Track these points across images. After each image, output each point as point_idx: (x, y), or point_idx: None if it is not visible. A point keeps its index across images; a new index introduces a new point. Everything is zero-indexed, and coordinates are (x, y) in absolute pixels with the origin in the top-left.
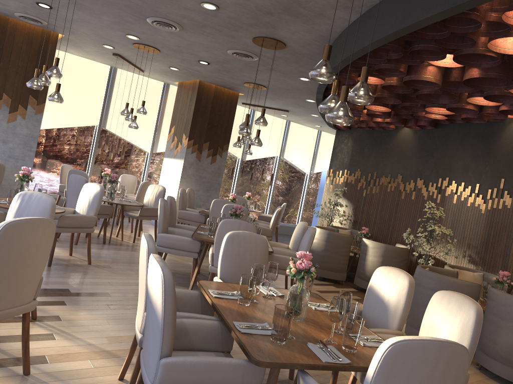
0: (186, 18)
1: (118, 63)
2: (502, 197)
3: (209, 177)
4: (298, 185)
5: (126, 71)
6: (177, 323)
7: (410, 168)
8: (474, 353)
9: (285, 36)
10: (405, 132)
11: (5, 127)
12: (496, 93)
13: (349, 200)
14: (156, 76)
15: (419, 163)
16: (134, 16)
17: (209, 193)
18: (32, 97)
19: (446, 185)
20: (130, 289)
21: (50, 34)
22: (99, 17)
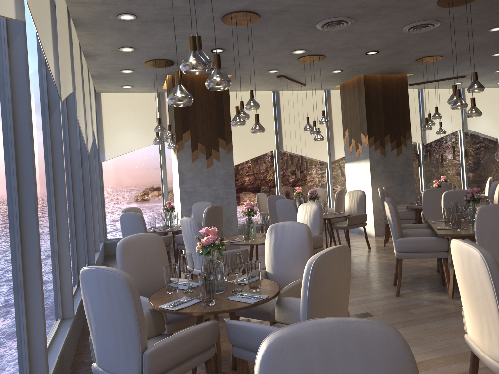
0: (360, 6)
1: (281, 85)
2: None
3: (399, 170)
4: (493, 154)
5: (287, 90)
6: None
7: None
8: None
9: None
10: None
11: (206, 172)
12: None
13: None
14: (316, 86)
15: None
16: (303, 27)
17: (403, 187)
18: (221, 139)
19: None
20: (386, 304)
21: None
22: (268, 42)
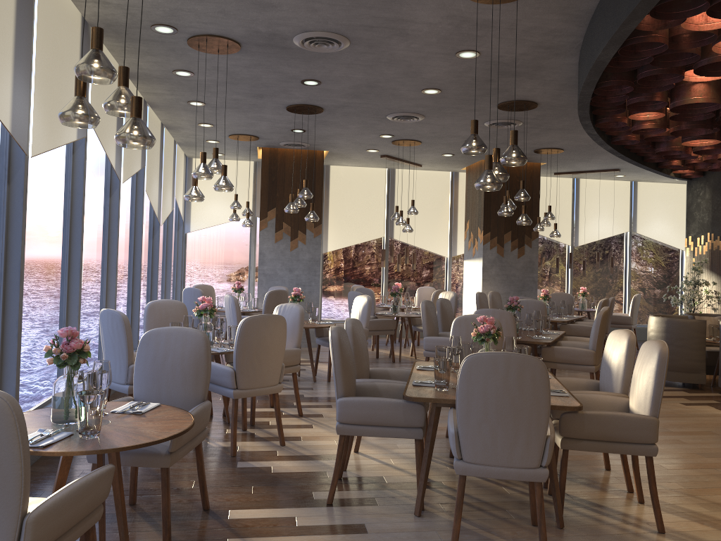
0: (419, 106)
1: (393, 164)
2: None
3: (519, 274)
4: (671, 267)
5: (405, 169)
6: (370, 385)
7: None
8: (660, 396)
9: (526, 95)
10: None
11: (289, 255)
12: None
13: (720, 274)
14: (437, 167)
15: None
16: (374, 118)
17: (522, 295)
18: None
19: None
20: None
21: (316, 153)
22: (347, 127)
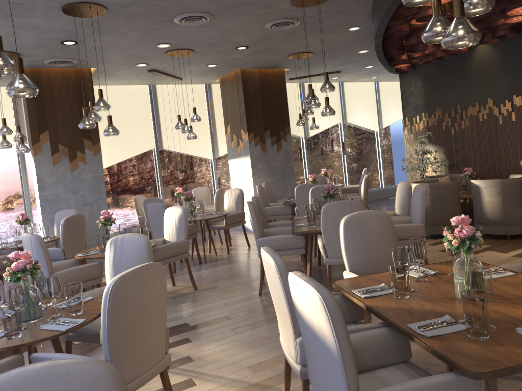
0: (215, 3)
1: (156, 79)
2: None
3: (280, 165)
4: (371, 145)
5: (165, 85)
6: None
7: (500, 88)
8: None
9: None
10: (481, 50)
11: (70, 177)
12: None
13: (437, 144)
14: (195, 80)
15: (509, 79)
16: (159, 21)
17: (285, 182)
18: (86, 139)
19: None
20: (247, 305)
21: (83, 71)
22: (126, 35)
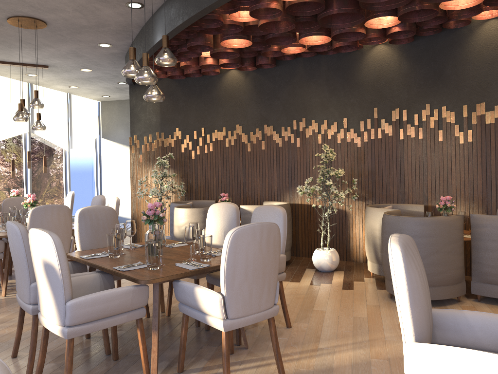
0: None
1: None
2: (379, 126)
3: None
4: (58, 166)
5: None
6: None
7: (251, 116)
8: None
9: None
10: (233, 76)
11: None
12: (422, 8)
13: (173, 167)
14: None
15: (261, 108)
16: None
17: None
18: None
19: (304, 126)
20: None
21: None
22: None
